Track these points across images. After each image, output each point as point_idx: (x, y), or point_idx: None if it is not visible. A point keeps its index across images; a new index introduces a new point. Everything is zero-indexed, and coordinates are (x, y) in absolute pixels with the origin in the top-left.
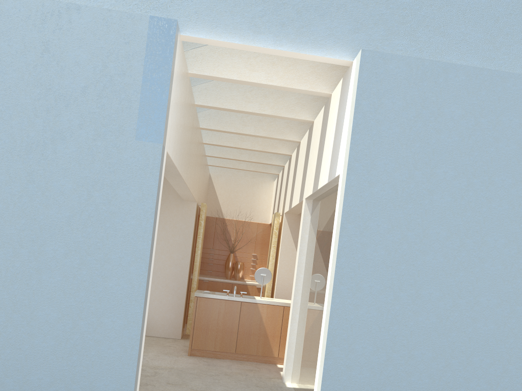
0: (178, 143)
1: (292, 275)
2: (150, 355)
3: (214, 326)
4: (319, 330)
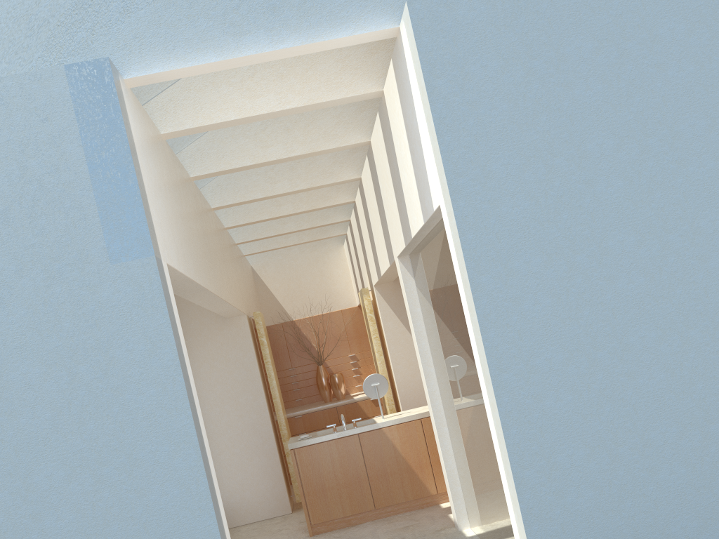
0: (183, 243)
1: (416, 368)
2: None
3: (332, 482)
4: (490, 445)
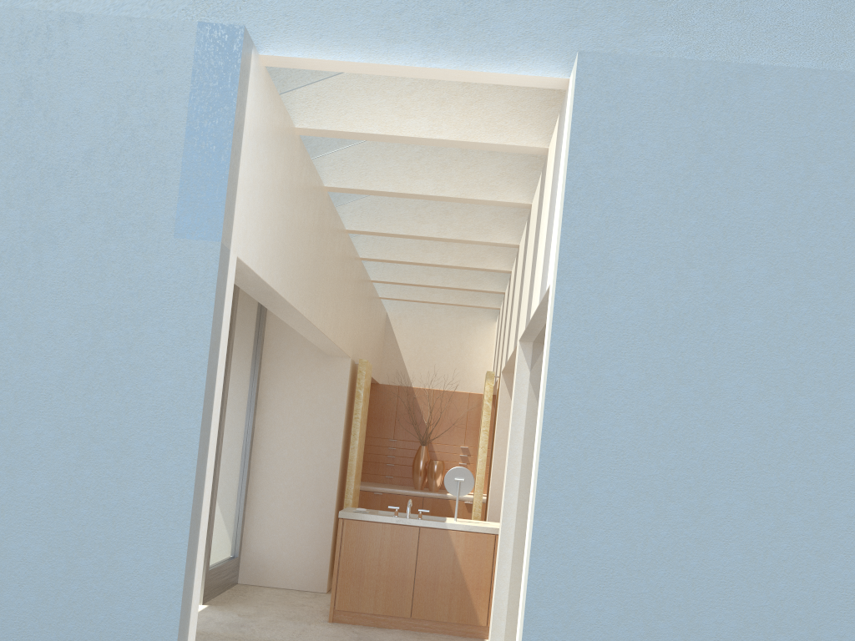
0: (276, 247)
1: None
2: (261, 621)
3: (373, 570)
4: None
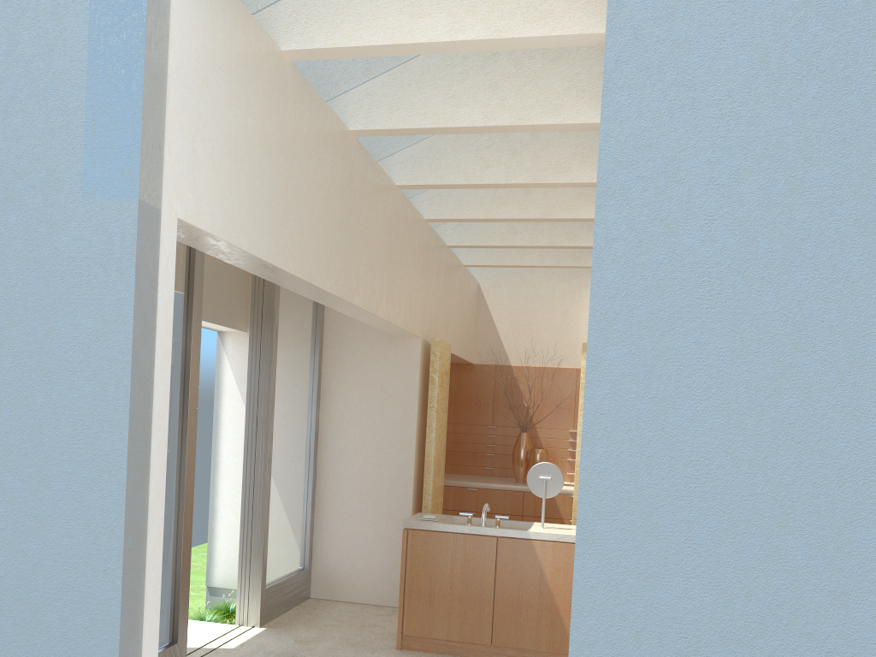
0: (262, 206)
1: None
2: (318, 649)
3: (444, 589)
4: None
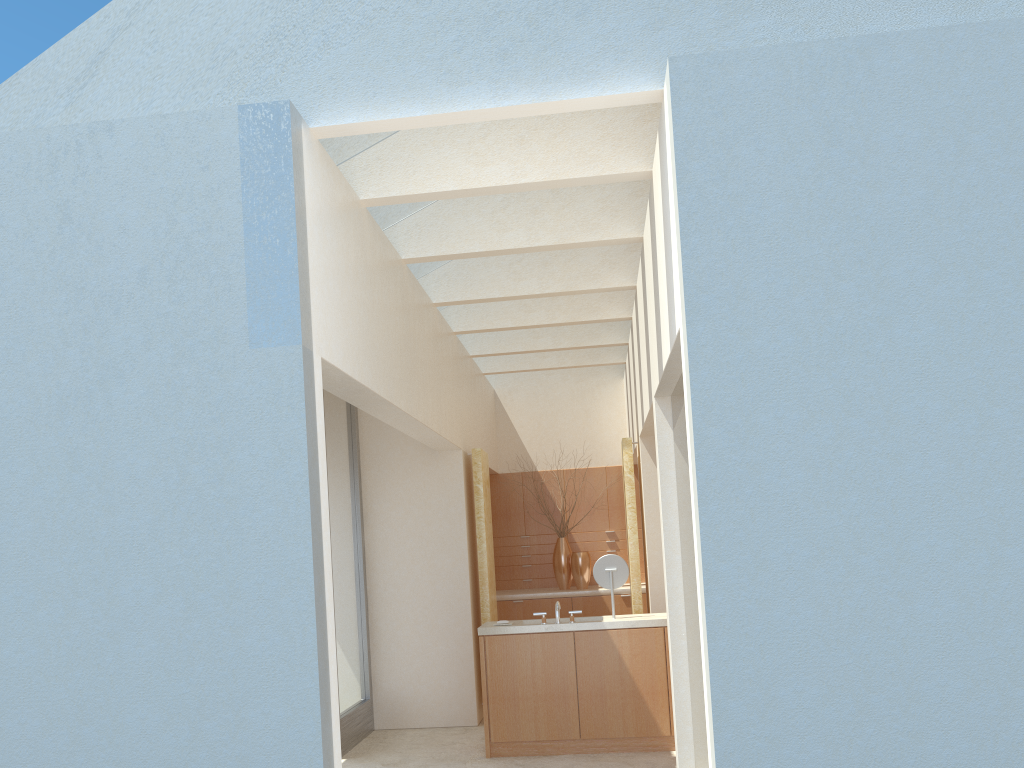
0: (361, 339)
1: None
2: (409, 767)
3: (528, 690)
4: None
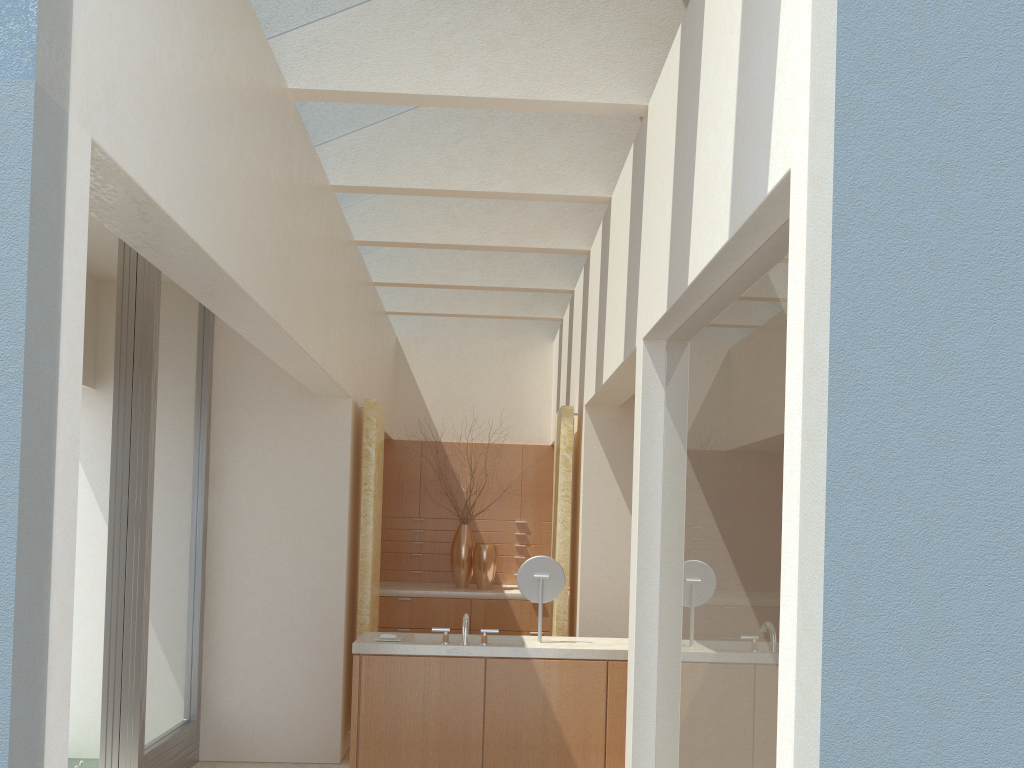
0: (198, 161)
1: (621, 567)
2: None
3: (415, 734)
4: None
